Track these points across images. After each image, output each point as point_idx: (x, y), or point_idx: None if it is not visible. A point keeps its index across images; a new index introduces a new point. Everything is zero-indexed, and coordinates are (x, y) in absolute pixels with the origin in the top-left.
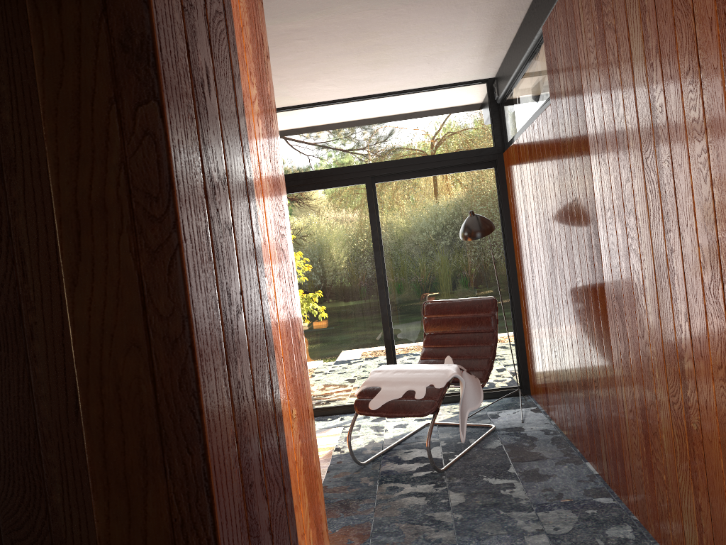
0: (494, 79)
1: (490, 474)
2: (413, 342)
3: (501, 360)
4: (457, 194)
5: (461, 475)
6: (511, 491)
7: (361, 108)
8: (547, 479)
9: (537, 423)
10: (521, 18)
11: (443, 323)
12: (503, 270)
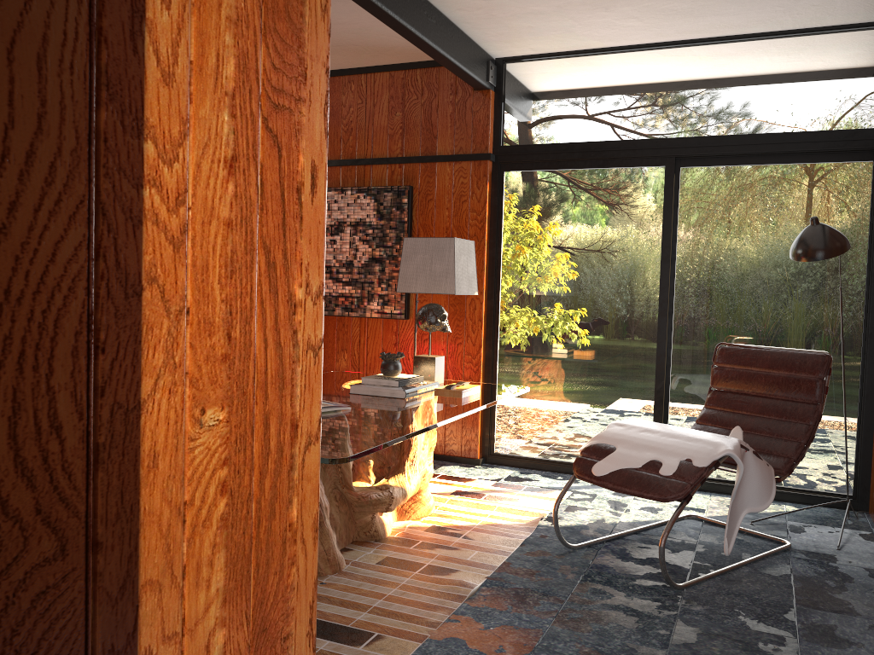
0: None
1: (752, 613)
2: (697, 399)
3: (829, 451)
4: (804, 196)
5: (707, 602)
6: (776, 649)
7: (678, 57)
8: (845, 647)
9: (862, 556)
10: None
11: (740, 379)
12: (858, 319)
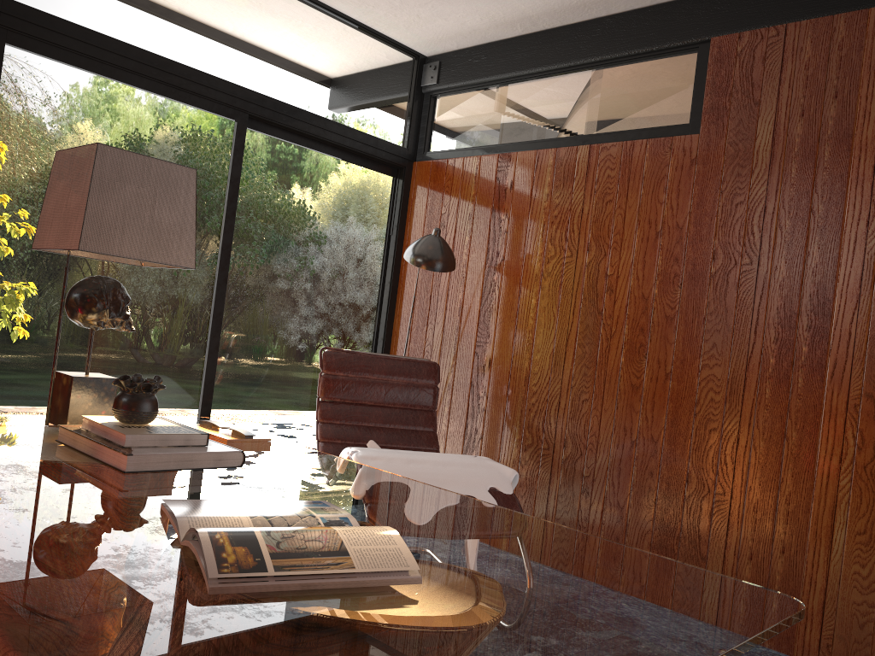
0: (427, 59)
1: None
2: (240, 410)
3: None
4: (347, 195)
5: None
6: None
7: None
8: None
9: None
10: (625, 9)
11: (357, 388)
12: (374, 323)
